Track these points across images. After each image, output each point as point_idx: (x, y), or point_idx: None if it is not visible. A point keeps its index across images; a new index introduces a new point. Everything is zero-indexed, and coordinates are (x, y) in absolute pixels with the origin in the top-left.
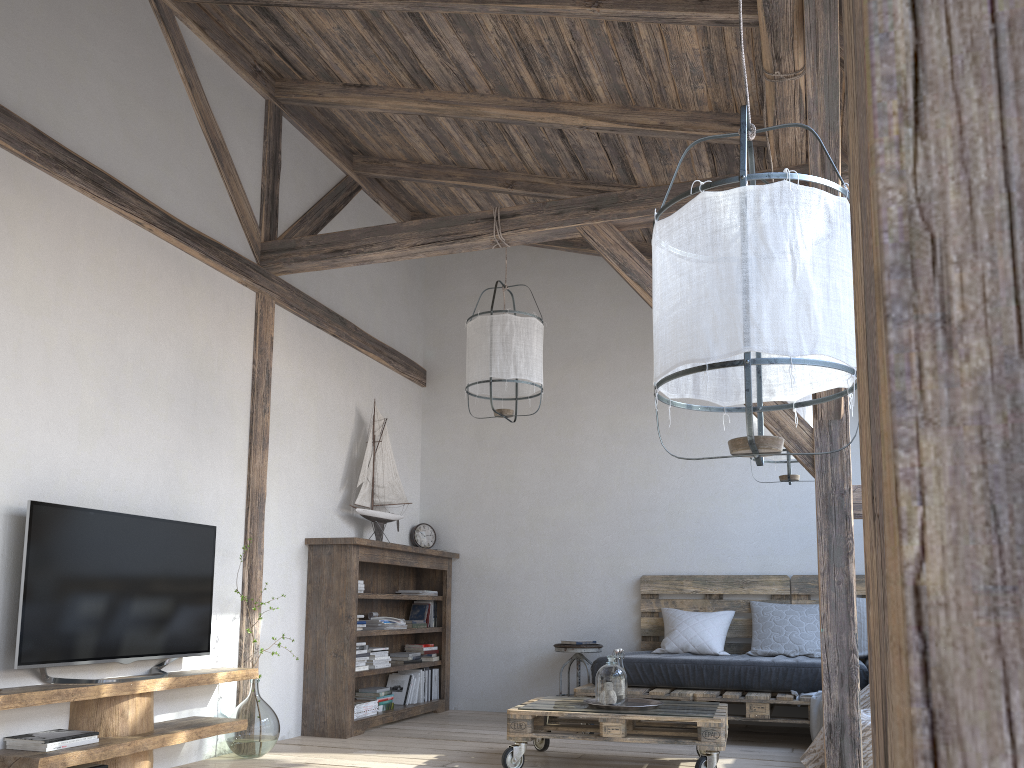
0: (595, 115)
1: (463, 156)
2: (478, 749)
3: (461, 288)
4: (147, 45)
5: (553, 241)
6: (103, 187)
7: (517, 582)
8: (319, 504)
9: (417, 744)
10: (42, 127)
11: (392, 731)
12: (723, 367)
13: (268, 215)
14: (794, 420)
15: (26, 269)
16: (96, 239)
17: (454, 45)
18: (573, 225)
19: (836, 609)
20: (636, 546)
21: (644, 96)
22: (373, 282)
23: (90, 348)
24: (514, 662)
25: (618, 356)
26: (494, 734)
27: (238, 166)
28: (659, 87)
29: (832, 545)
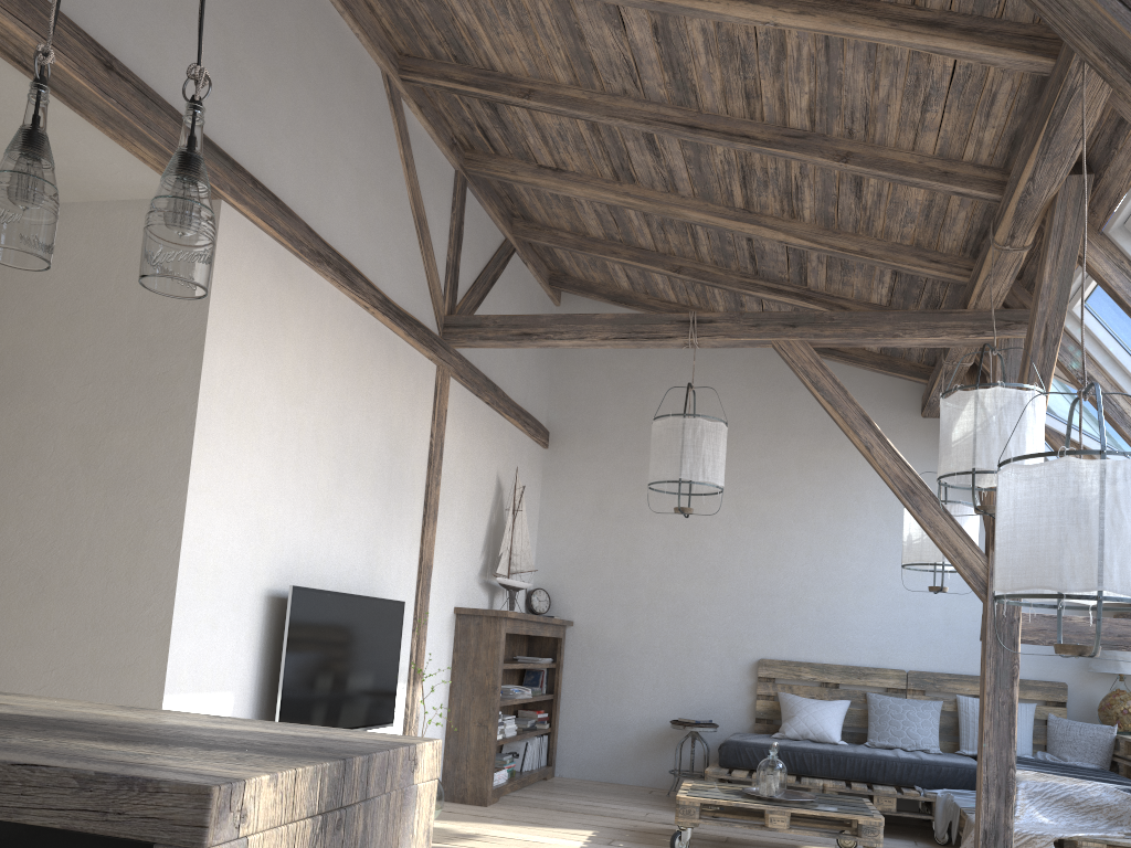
0: (796, 233)
1: (634, 237)
2: (624, 826)
3: (591, 351)
4: (380, 129)
5: None
6: (346, 276)
7: (632, 655)
8: (466, 572)
9: (561, 817)
10: (308, 221)
11: (523, 800)
12: (1078, 599)
13: (451, 287)
14: (971, 549)
15: (291, 361)
16: (336, 326)
17: (675, 157)
18: (769, 339)
19: (998, 727)
20: (755, 629)
21: (849, 224)
22: None
23: (326, 432)
24: (624, 734)
25: (750, 438)
26: (624, 809)
27: (432, 240)
28: (868, 220)
29: (999, 668)
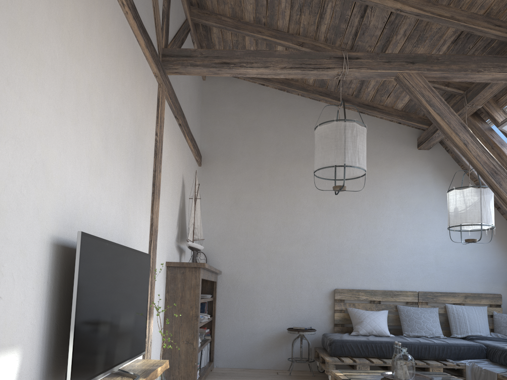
0: (409, 3)
1: (276, 20)
2: None
3: (226, 108)
4: None
5: (295, 87)
6: None
7: (258, 290)
8: (170, 238)
9: None
10: None
11: None
12: None
13: (166, 29)
14: None
15: (69, 12)
16: (103, 6)
17: None
18: (397, 71)
19: None
20: (331, 271)
21: None
22: (189, 94)
23: (97, 99)
24: (255, 338)
25: None
26: None
27: None
28: None
29: None
